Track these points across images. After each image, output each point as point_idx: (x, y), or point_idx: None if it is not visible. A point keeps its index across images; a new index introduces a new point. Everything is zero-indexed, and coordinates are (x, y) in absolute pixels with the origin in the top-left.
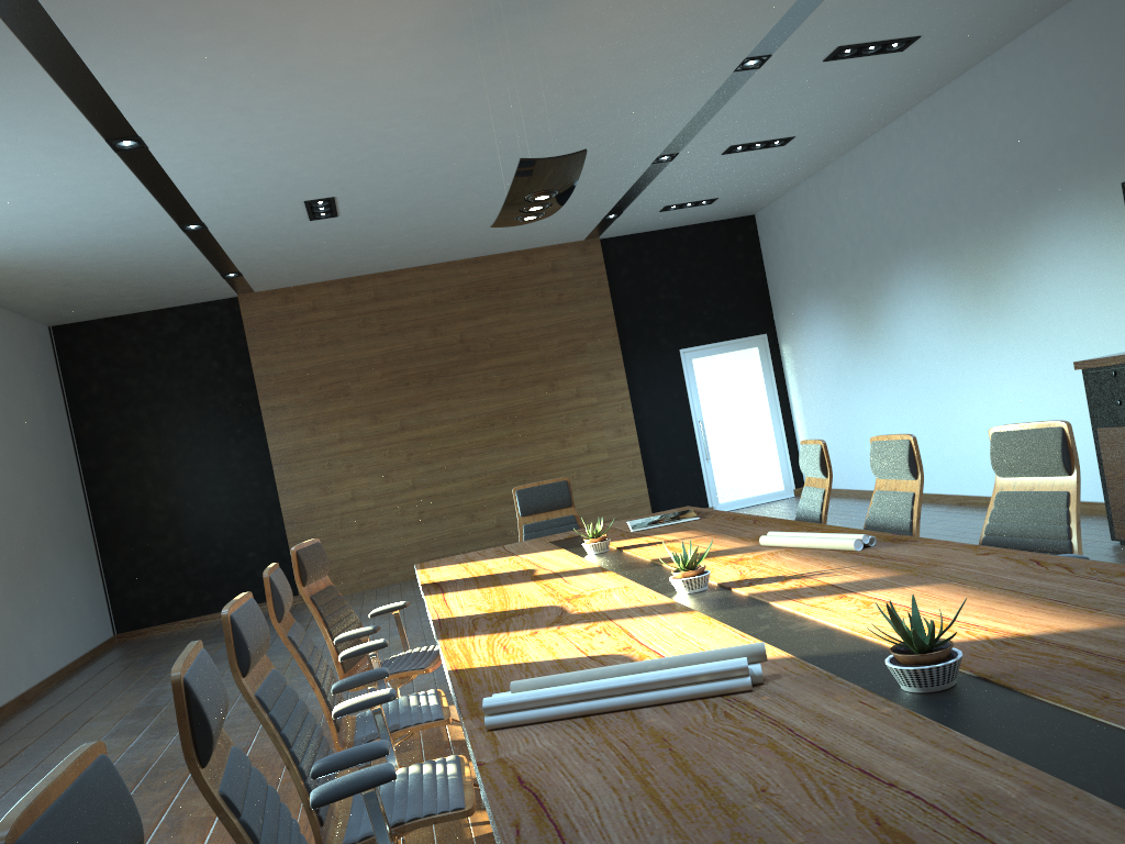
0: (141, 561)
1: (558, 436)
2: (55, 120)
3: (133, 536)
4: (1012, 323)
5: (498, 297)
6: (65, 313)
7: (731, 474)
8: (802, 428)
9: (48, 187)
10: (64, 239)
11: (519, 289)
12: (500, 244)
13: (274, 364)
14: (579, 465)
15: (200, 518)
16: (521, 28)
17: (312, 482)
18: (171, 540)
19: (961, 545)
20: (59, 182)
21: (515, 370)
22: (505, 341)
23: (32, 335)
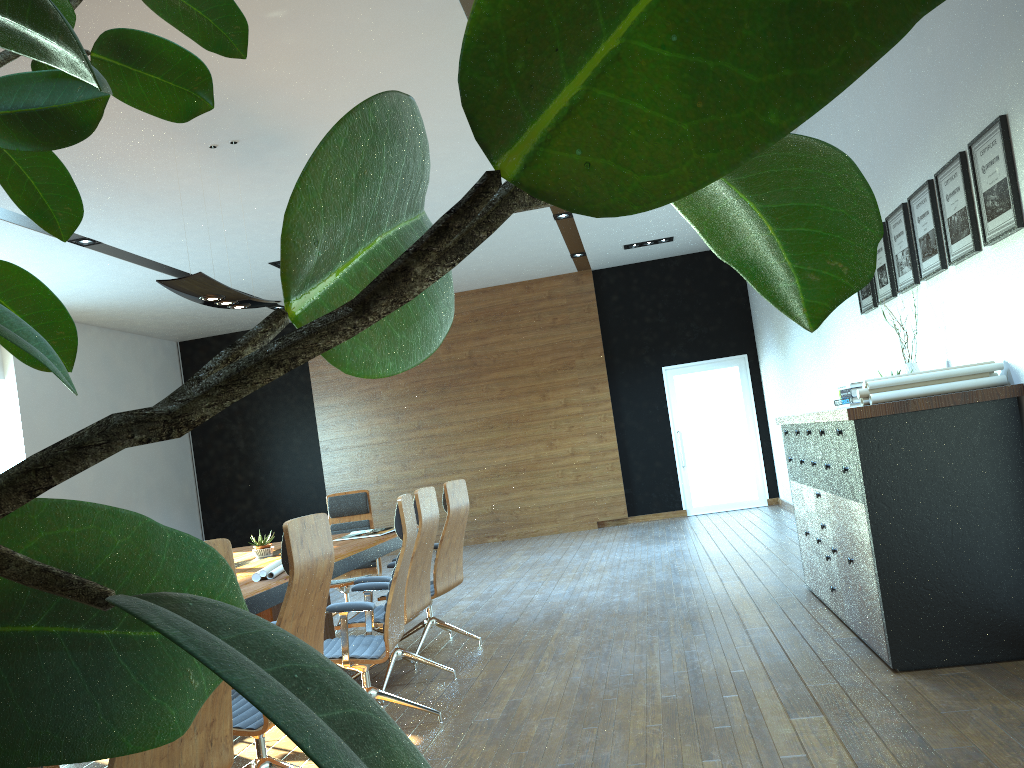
0: (228, 518)
1: (547, 440)
2: (19, 234)
3: (223, 499)
4: (831, 368)
5: (501, 320)
6: (178, 334)
7: (706, 481)
8: (773, 442)
9: (64, 267)
10: (115, 293)
11: (519, 314)
12: (495, 278)
13: (325, 373)
14: (563, 465)
15: (269, 489)
16: (285, 157)
17: (349, 467)
18: (249, 504)
19: (269, 587)
20: (68, 264)
21: (513, 382)
22: (506, 357)
23: (156, 350)
